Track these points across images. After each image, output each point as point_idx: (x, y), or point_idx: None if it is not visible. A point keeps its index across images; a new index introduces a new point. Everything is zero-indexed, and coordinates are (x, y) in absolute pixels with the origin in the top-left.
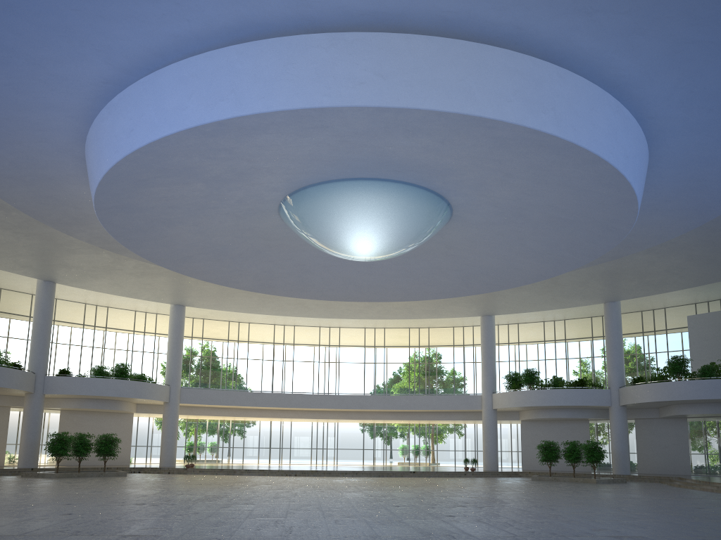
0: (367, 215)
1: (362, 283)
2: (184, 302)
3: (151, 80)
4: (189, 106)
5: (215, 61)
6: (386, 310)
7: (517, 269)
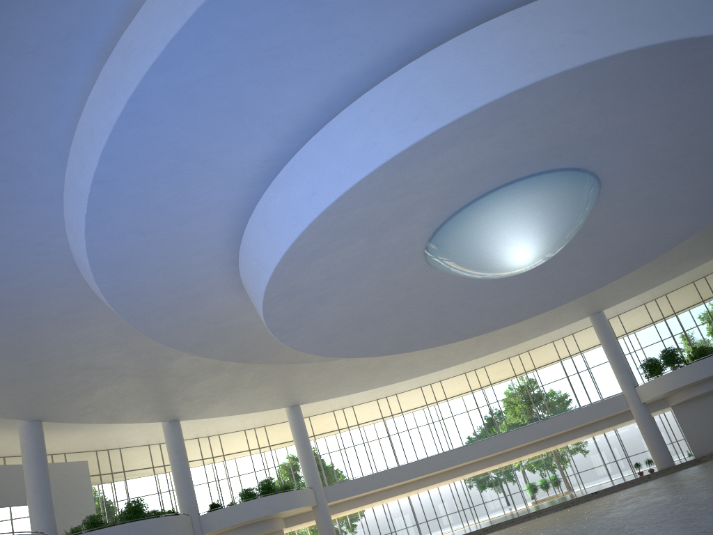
0: (529, 216)
1: (498, 308)
2: (298, 401)
3: (324, 135)
4: (378, 141)
5: (394, 86)
6: (493, 342)
7: (662, 234)
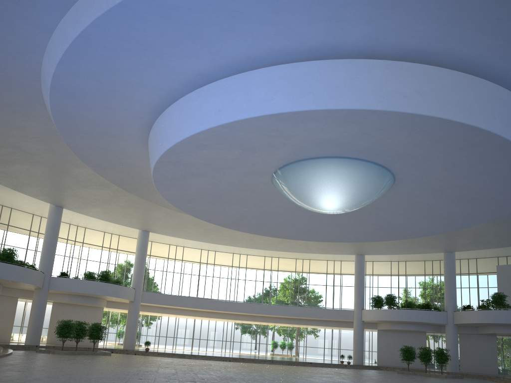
0: (345, 183)
1: (302, 227)
2: (149, 229)
3: (243, 77)
4: (274, 98)
5: (299, 70)
6: (290, 245)
7: (416, 227)
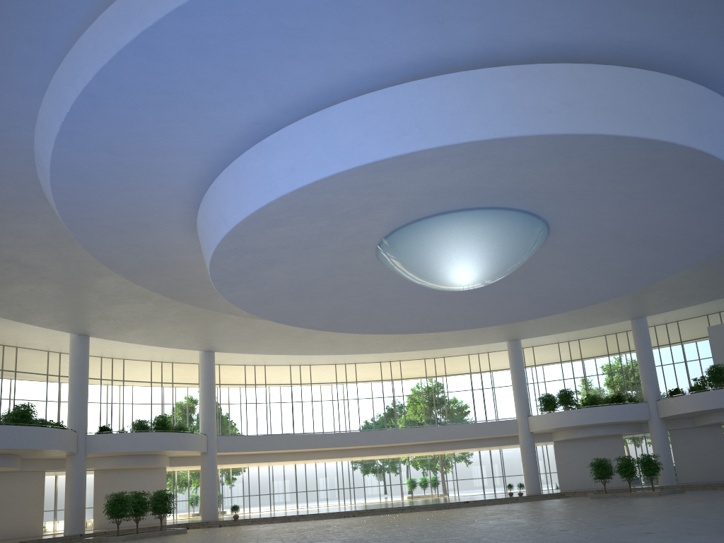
0: (480, 244)
1: (428, 314)
2: (214, 348)
3: (318, 118)
4: (366, 142)
5: (395, 97)
6: (415, 342)
7: (588, 290)
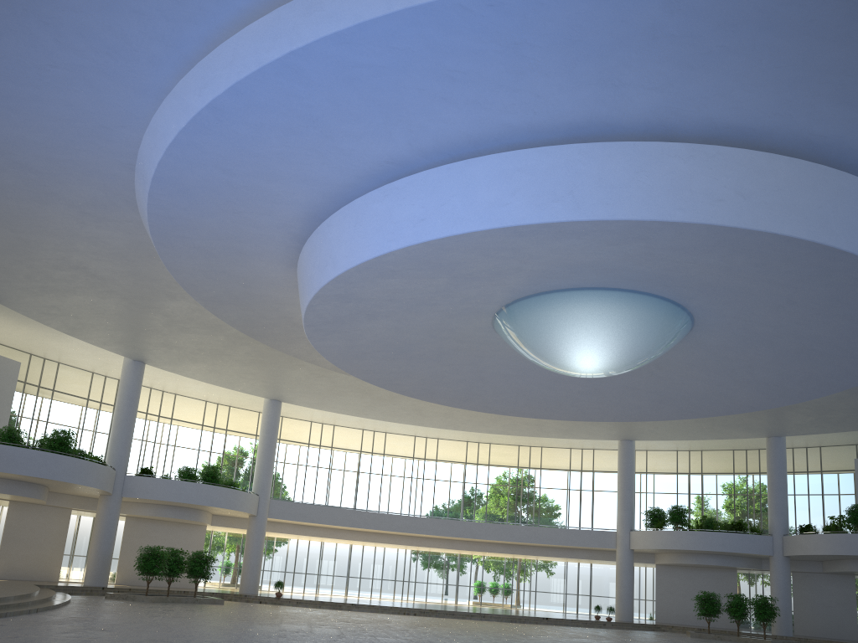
0: (613, 329)
1: (537, 397)
2: (282, 397)
3: (460, 168)
4: (511, 203)
5: (550, 158)
6: (512, 425)
7: (726, 398)
